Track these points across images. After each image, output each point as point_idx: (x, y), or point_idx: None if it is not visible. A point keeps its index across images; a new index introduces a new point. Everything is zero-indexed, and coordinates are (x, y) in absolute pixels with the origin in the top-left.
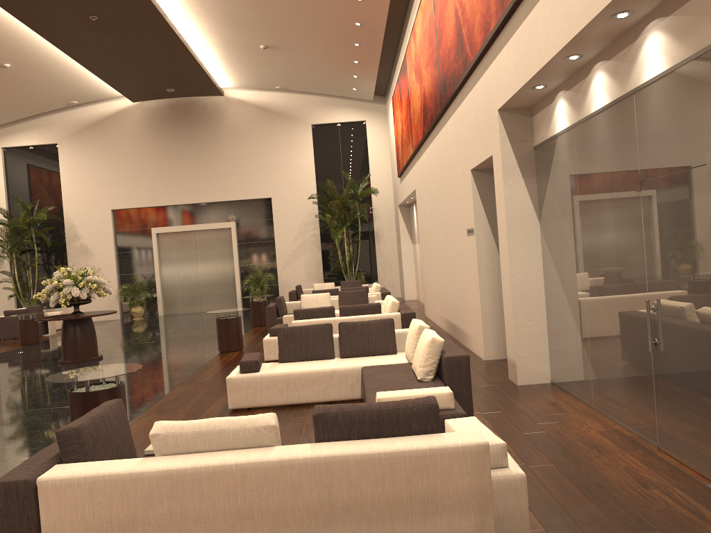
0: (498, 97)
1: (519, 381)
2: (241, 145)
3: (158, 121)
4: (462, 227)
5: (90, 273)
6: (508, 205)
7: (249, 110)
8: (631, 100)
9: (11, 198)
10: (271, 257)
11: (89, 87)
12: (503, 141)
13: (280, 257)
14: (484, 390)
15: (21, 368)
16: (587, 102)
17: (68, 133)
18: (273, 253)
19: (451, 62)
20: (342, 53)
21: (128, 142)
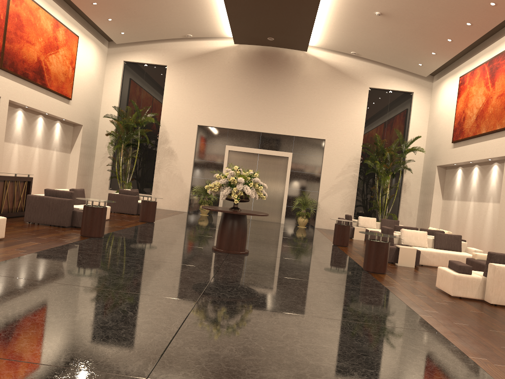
0: None
1: None
2: (309, 93)
3: (248, 63)
4: None
5: (256, 175)
6: None
7: (322, 66)
8: None
9: (122, 101)
10: (315, 187)
11: (209, 25)
12: None
13: (323, 188)
14: None
15: (184, 248)
16: None
17: (176, 59)
18: (317, 184)
19: None
20: (445, 30)
21: (222, 75)
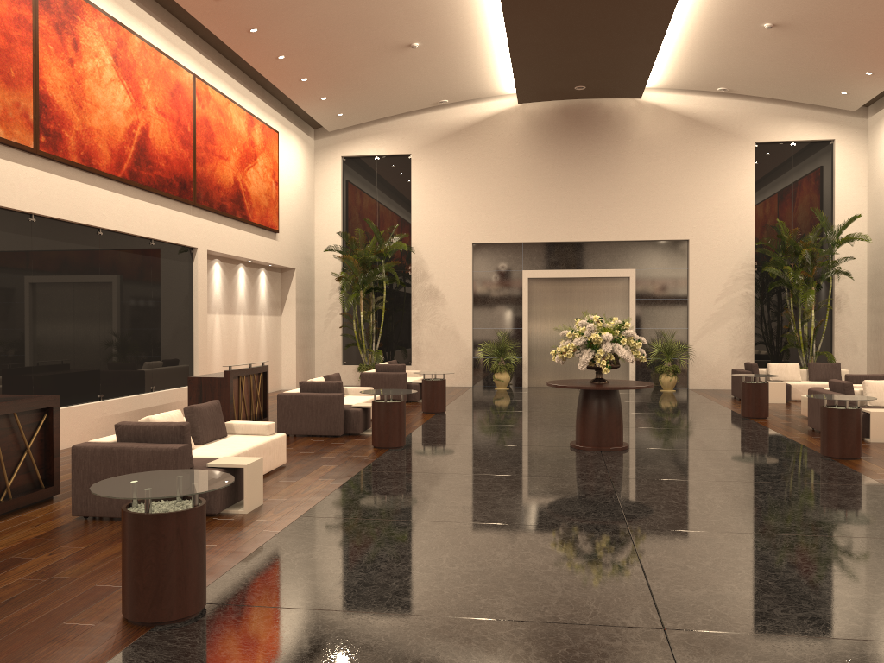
0: None
1: None
2: (652, 166)
3: (543, 130)
4: None
5: (628, 325)
6: None
7: (668, 119)
8: None
9: (347, 221)
10: (680, 321)
11: (477, 81)
12: None
13: (695, 321)
14: None
15: (531, 451)
16: None
17: (425, 141)
18: (683, 316)
19: None
20: None
21: (502, 156)
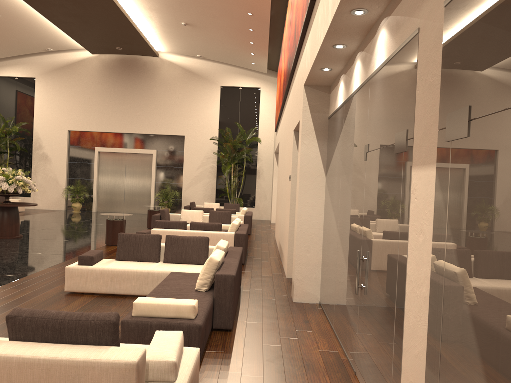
0: (304, 75)
1: (295, 299)
2: (167, 94)
3: (109, 70)
4: (288, 173)
5: (19, 173)
6: (303, 160)
7: (176, 69)
8: (368, 85)
9: None
10: (179, 179)
11: (60, 39)
12: (304, 110)
13: (186, 179)
14: (265, 302)
15: None
16: (351, 84)
17: (44, 71)
18: (181, 176)
19: (292, 46)
20: (241, 35)
21: (86, 83)
